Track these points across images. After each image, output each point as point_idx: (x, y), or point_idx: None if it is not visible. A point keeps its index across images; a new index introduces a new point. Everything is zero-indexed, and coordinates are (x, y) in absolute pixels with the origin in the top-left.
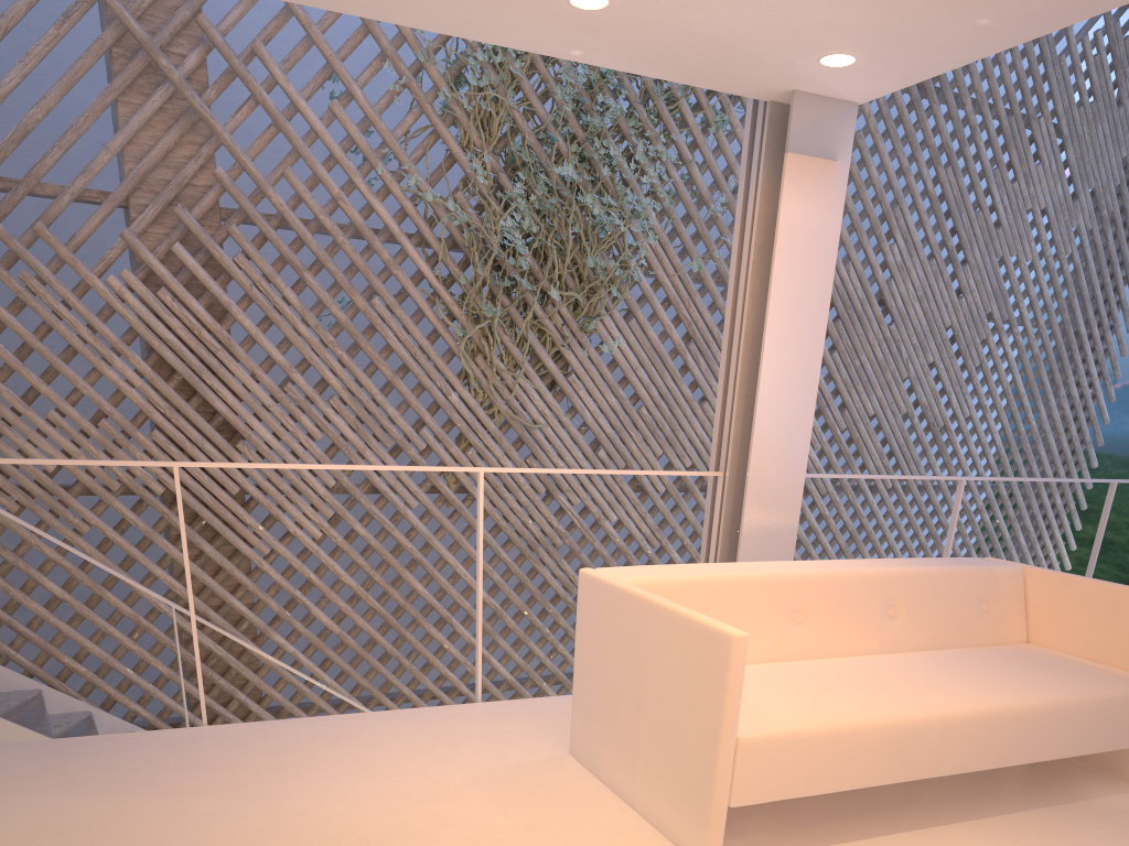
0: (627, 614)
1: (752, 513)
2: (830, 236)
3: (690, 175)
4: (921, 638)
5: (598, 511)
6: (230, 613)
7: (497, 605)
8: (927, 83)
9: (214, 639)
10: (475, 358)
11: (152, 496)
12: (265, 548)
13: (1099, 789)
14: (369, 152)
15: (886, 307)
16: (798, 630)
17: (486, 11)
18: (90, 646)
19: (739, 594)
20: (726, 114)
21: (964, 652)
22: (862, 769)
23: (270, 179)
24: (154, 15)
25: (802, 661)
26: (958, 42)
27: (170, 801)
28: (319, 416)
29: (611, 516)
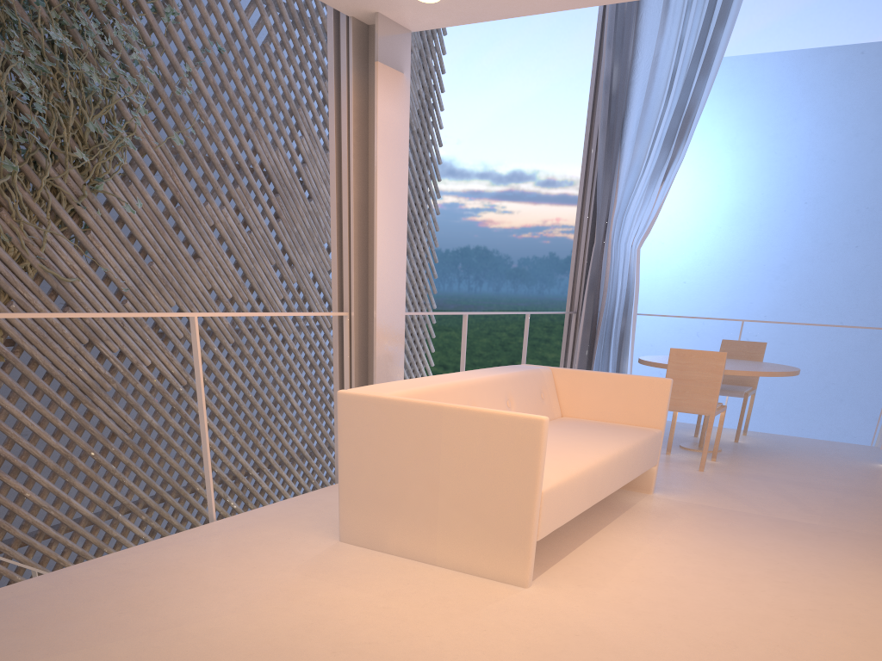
0: (412, 419)
1: (380, 343)
2: (404, 131)
3: (153, 58)
4: None
5: (135, 357)
6: None
7: (67, 449)
8: (303, 11)
9: None
10: (0, 213)
11: None
12: None
13: (632, 497)
14: None
15: (305, 187)
16: None
17: None
18: None
19: (444, 399)
20: (172, 7)
21: (551, 425)
22: (579, 502)
23: None
24: None
25: None
26: (512, 3)
27: (74, 655)
28: None
29: (146, 360)
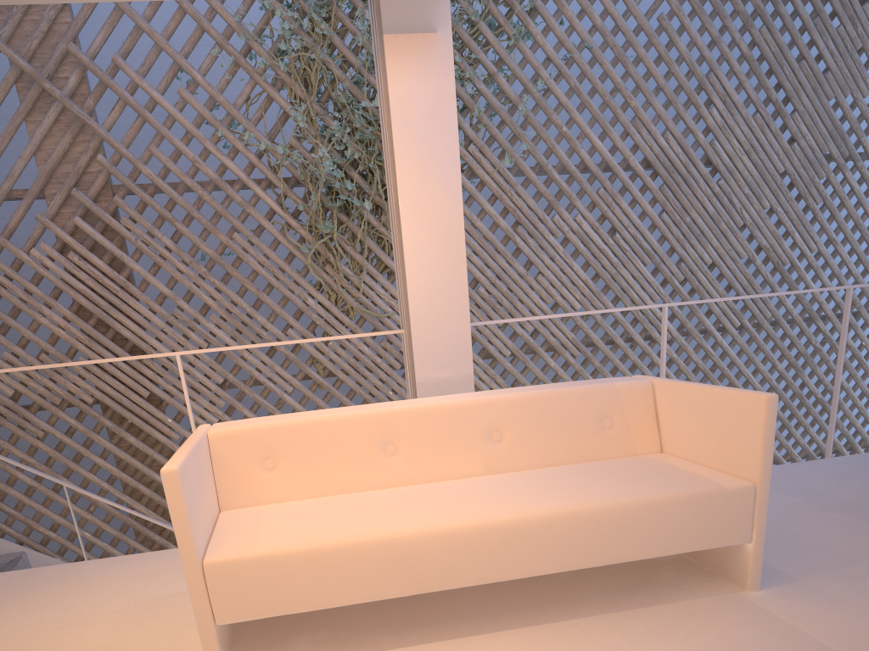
0: None
1: (423, 362)
2: (446, 102)
3: (498, 85)
4: (531, 457)
5: None
6: (161, 486)
7: None
8: None
9: (152, 506)
10: (324, 268)
11: (85, 405)
12: (175, 435)
13: (696, 592)
14: (213, 121)
15: (713, 166)
16: (393, 461)
17: None
18: (57, 518)
19: (326, 433)
20: (523, 26)
21: (563, 467)
22: (357, 585)
23: (143, 156)
24: (43, 53)
25: (389, 488)
26: None
27: None
28: (202, 331)
29: None
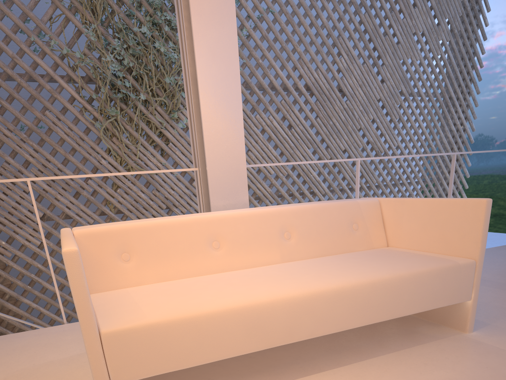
0: None
1: (215, 189)
2: (228, 3)
3: None
4: (310, 250)
5: None
6: None
7: None
8: None
9: None
10: (112, 139)
11: None
12: (8, 253)
13: (434, 335)
14: (26, 30)
15: (343, 92)
16: (218, 253)
17: None
18: None
19: (168, 233)
20: None
21: (336, 256)
22: (226, 344)
23: None
24: None
25: (219, 273)
26: None
27: None
28: None
29: None
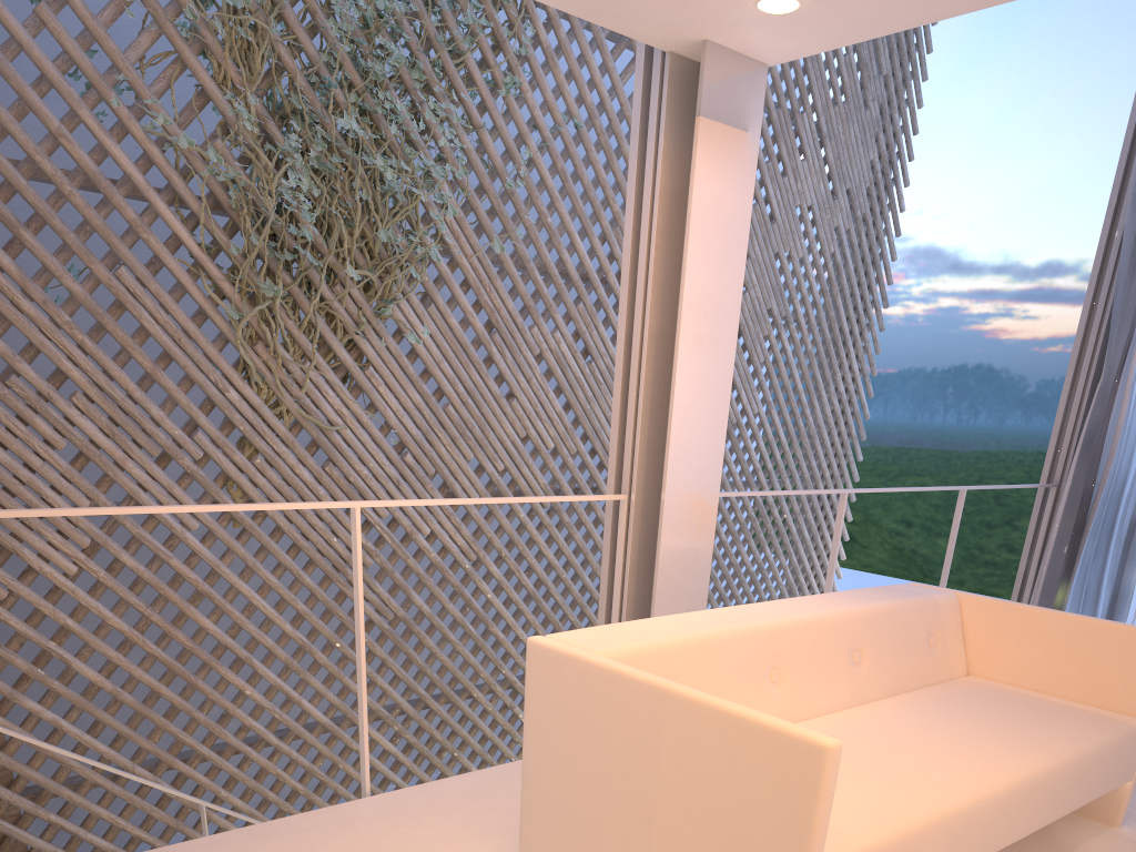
0: (623, 702)
1: (668, 544)
2: (742, 221)
3: (482, 143)
4: (884, 683)
5: (409, 524)
6: None
7: (305, 638)
8: None
9: None
10: (255, 347)
11: None
12: (0, 590)
13: (1075, 832)
14: (97, 78)
15: None
16: (777, 691)
17: None
18: None
19: (718, 656)
20: (515, 75)
21: (933, 697)
22: None
23: None
24: None
25: None
26: None
27: None
28: (59, 419)
29: (424, 528)
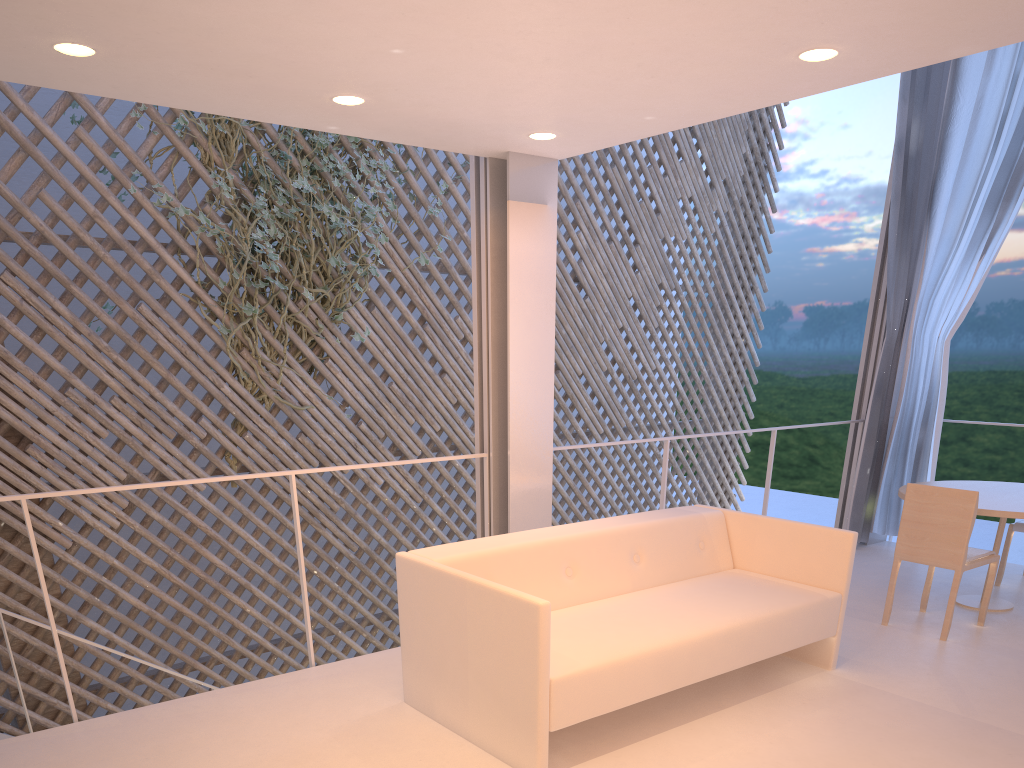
0: (445, 589)
1: (516, 486)
2: (549, 263)
3: (407, 182)
4: (659, 575)
5: (366, 477)
6: (40, 605)
7: (289, 568)
8: None
9: (27, 631)
10: (241, 352)
11: None
12: (67, 541)
13: (798, 673)
14: (119, 173)
15: (581, 284)
16: (571, 582)
17: (260, 103)
18: None
19: (524, 560)
20: None
21: (692, 583)
22: (639, 687)
23: (25, 200)
24: None
25: (578, 606)
26: (632, 128)
27: None
28: (103, 416)
29: (378, 479)
